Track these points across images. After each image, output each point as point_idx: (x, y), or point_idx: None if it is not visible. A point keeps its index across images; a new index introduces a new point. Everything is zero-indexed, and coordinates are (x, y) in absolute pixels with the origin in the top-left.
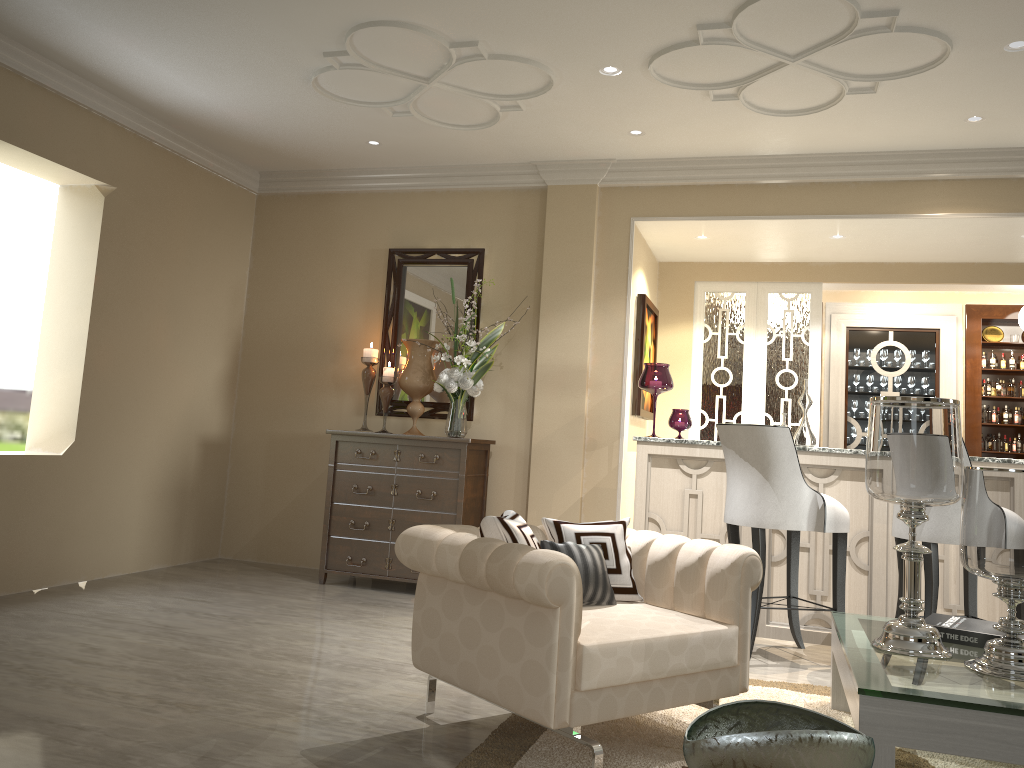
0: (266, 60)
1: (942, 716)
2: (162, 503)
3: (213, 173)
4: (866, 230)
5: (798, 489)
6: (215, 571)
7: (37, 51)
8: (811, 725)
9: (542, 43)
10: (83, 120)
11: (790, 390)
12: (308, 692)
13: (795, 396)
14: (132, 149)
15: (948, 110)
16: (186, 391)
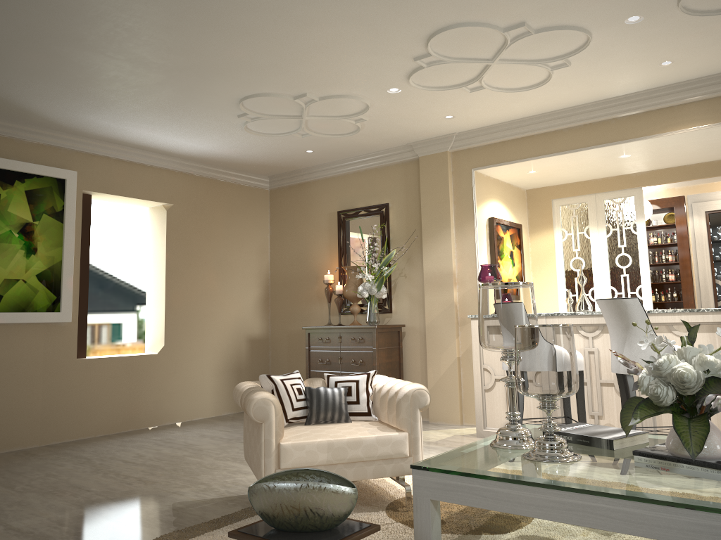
0: (215, 124)
1: (451, 481)
2: (225, 376)
3: (236, 183)
4: (638, 149)
5: None
6: None
7: (115, 143)
8: (336, 482)
9: (341, 86)
10: (148, 172)
11: (627, 268)
12: (217, 476)
13: (631, 272)
14: (180, 181)
15: (638, 63)
16: (234, 311)
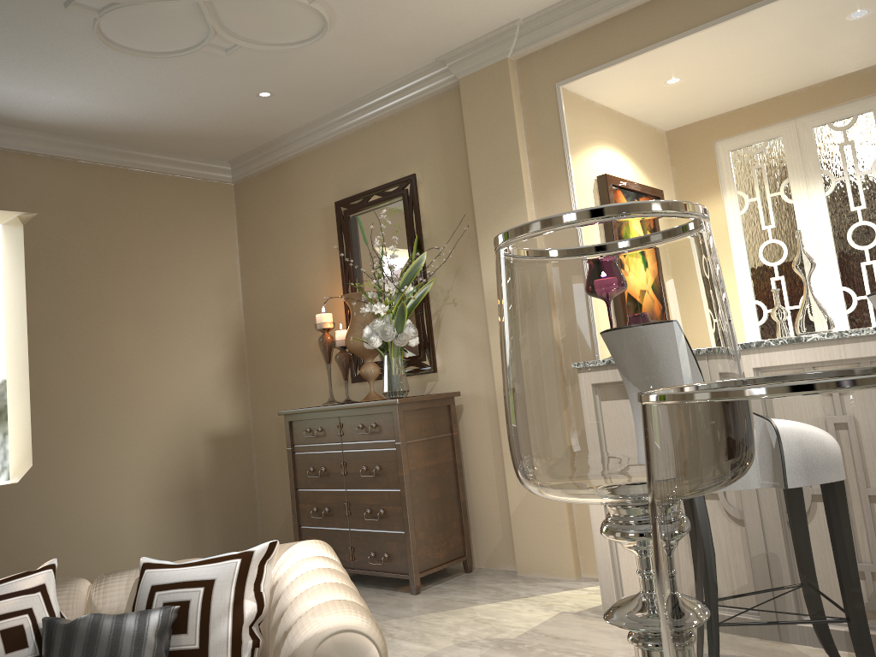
0: (41, 36)
1: None
2: (167, 507)
3: (168, 175)
4: None
5: None
6: None
7: None
8: None
9: None
10: None
11: (872, 249)
12: None
13: None
14: (51, 173)
15: None
16: (177, 392)
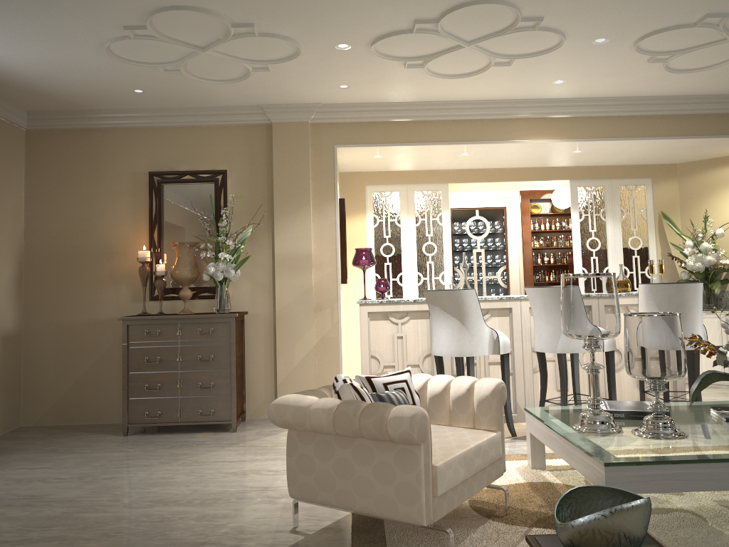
0: (70, 29)
1: (651, 471)
2: None
3: None
4: (484, 150)
5: (482, 328)
6: (29, 439)
7: None
8: (607, 495)
9: (301, 27)
10: None
11: (432, 256)
12: (196, 529)
13: (436, 259)
14: None
15: (546, 76)
16: None
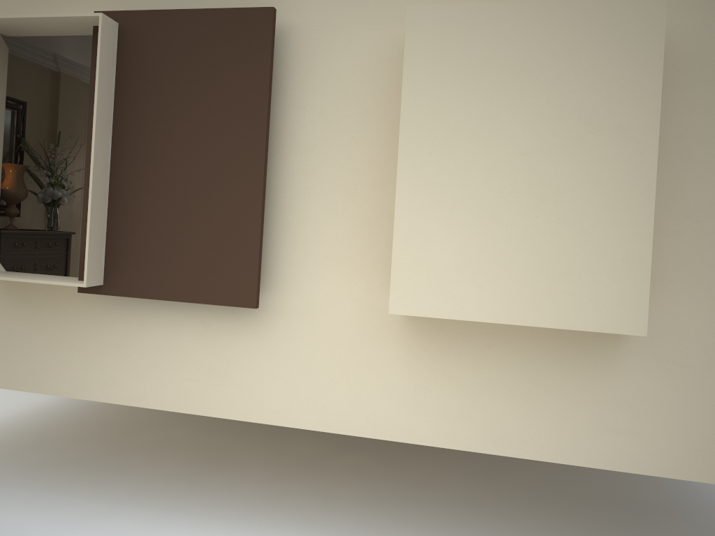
0: None
1: None
2: None
3: None
4: None
5: None
6: None
7: None
8: None
9: None
10: None
11: None
12: None
13: None
14: None
15: None
16: None
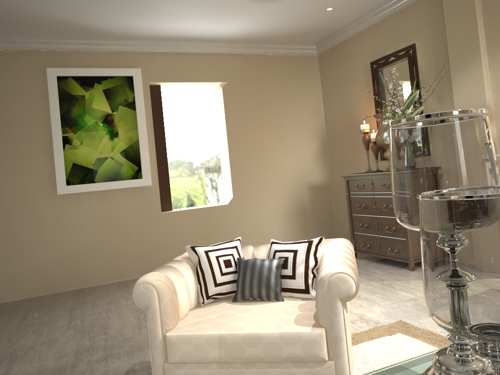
0: (223, 2)
1: None
2: (291, 218)
3: (284, 55)
4: None
5: None
6: None
7: (169, 40)
8: None
9: None
10: (202, 59)
11: None
12: None
13: None
14: (232, 61)
15: None
16: (293, 164)
